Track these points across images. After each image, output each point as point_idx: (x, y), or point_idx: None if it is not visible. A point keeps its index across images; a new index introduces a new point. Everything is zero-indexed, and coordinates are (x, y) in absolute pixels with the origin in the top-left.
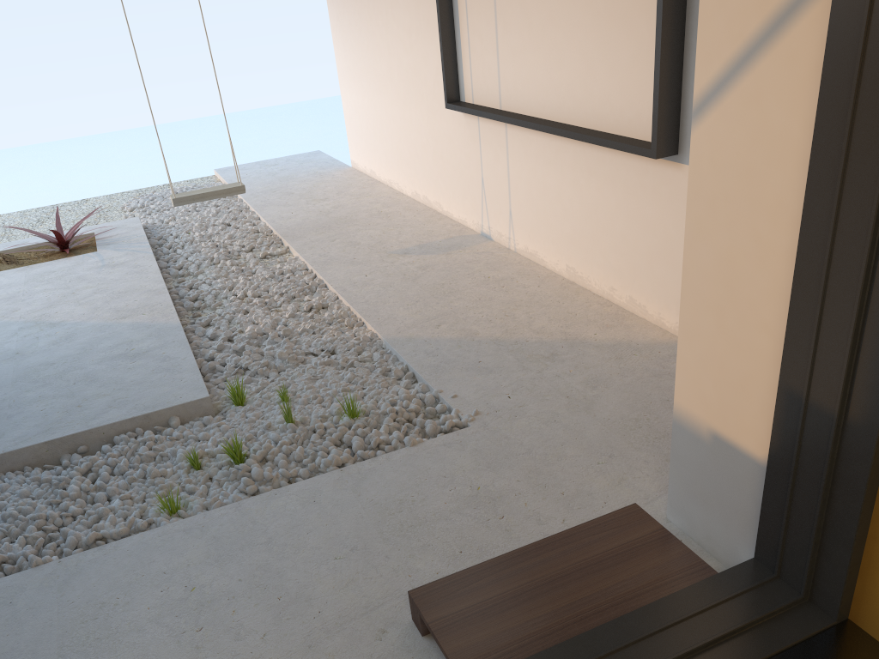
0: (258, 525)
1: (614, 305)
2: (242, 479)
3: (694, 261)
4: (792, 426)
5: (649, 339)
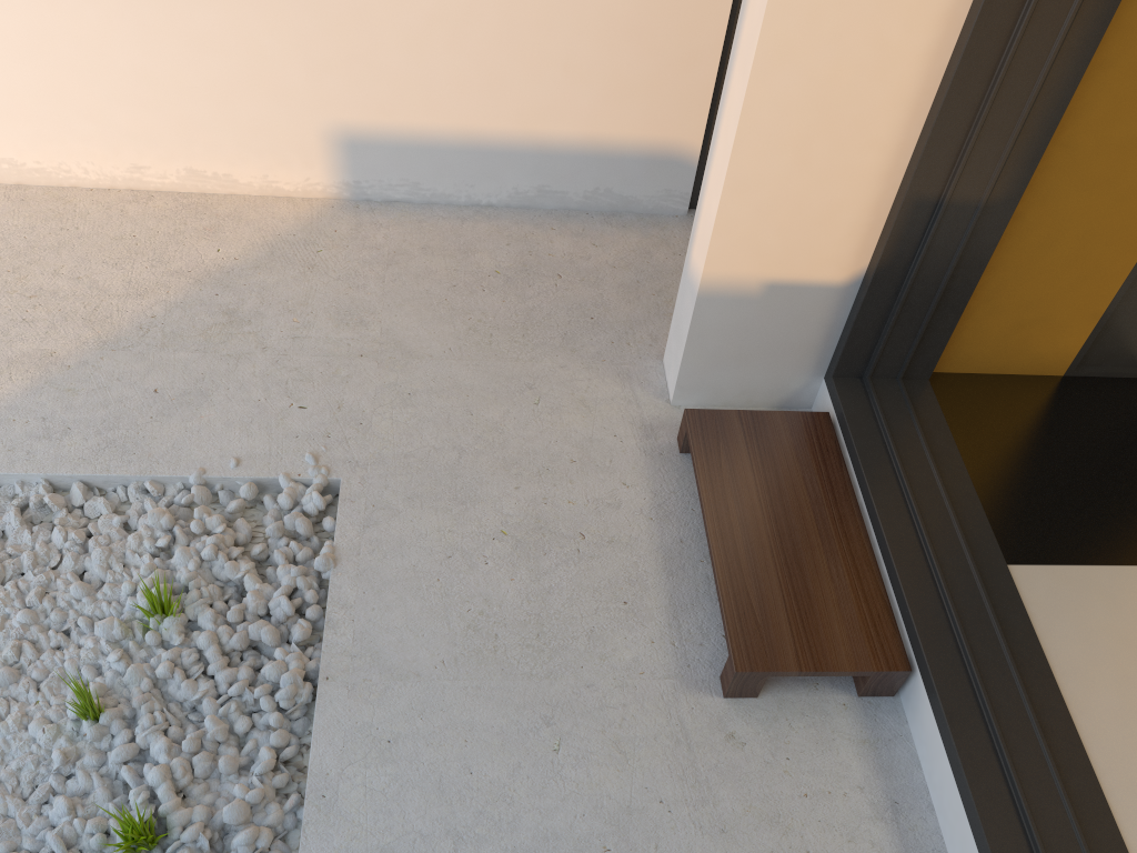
0: (400, 843)
1: (154, 193)
2: (241, 841)
3: (767, 94)
4: (915, 233)
5: (293, 220)
